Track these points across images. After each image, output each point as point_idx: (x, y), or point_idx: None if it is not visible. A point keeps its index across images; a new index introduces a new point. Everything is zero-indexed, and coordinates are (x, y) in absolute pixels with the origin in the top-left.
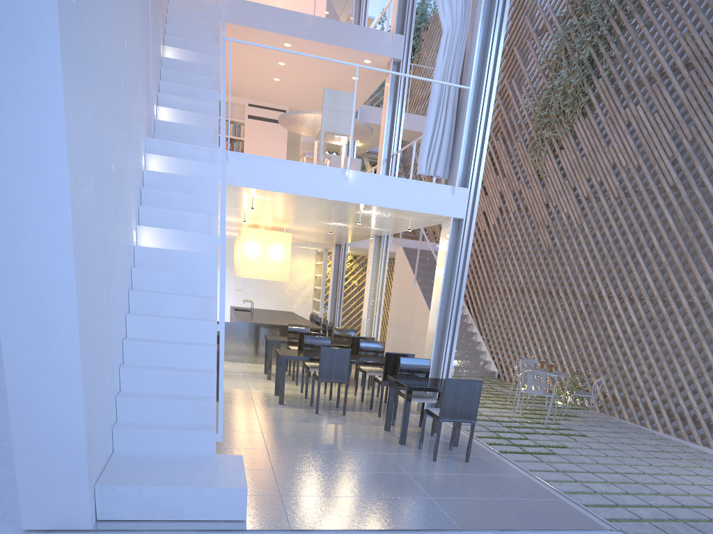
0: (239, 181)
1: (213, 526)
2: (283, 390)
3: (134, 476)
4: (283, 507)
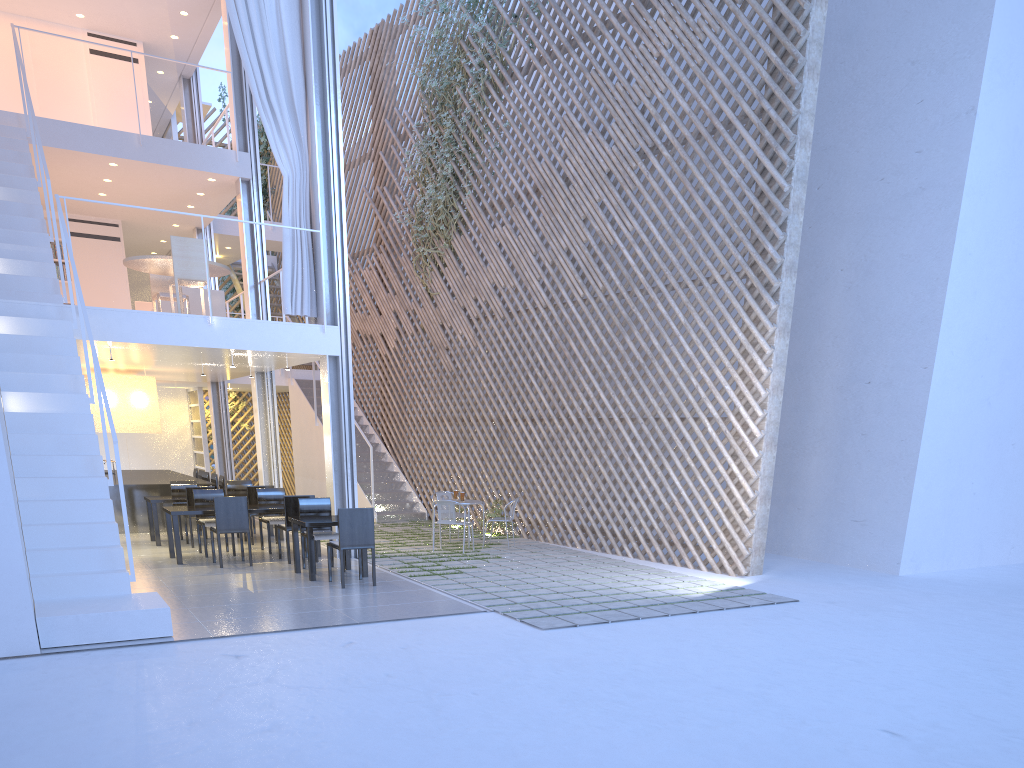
0: (95, 335)
1: (146, 642)
2: (180, 548)
3: (66, 610)
4: (203, 627)
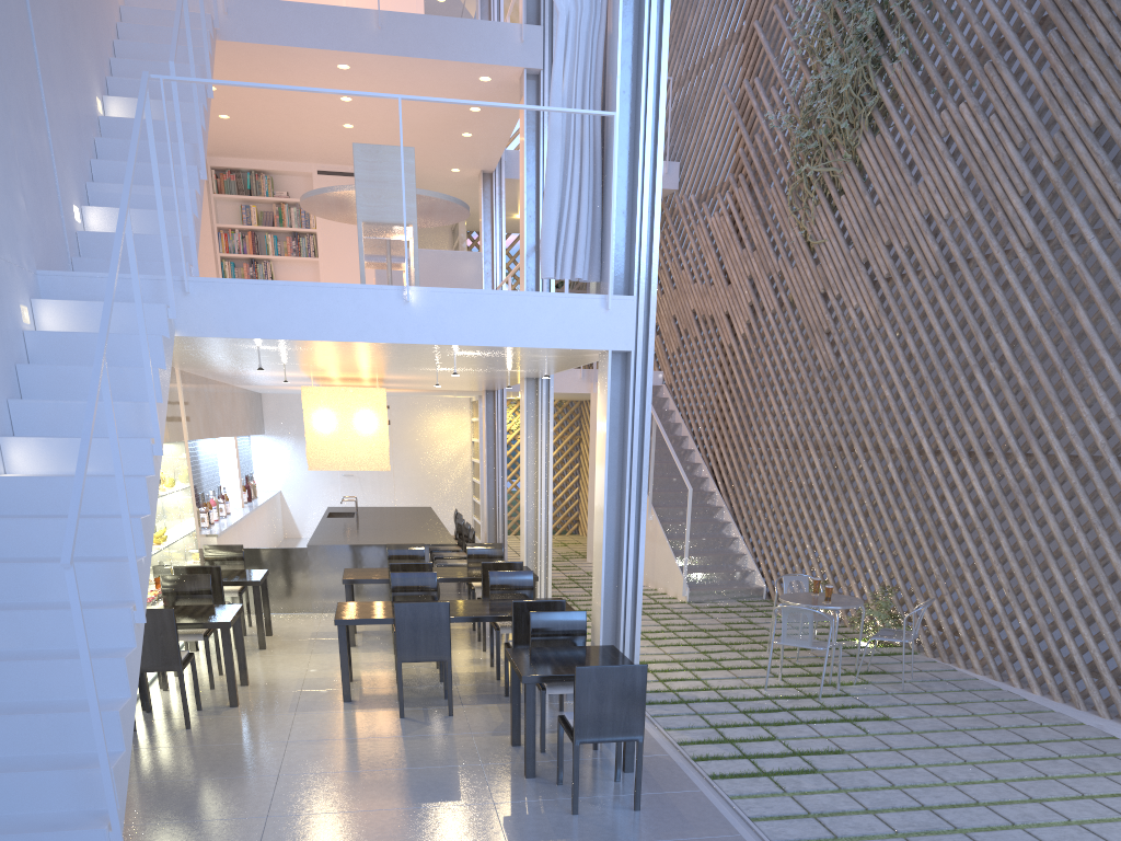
0: (213, 329)
1: None
2: (348, 678)
3: None
4: None
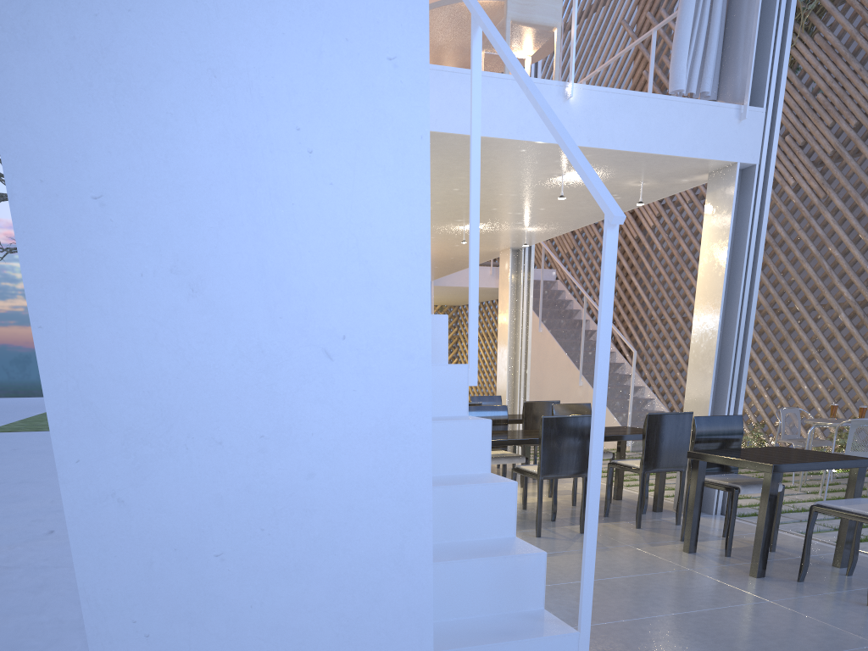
0: None
1: None
2: None
3: None
4: None
